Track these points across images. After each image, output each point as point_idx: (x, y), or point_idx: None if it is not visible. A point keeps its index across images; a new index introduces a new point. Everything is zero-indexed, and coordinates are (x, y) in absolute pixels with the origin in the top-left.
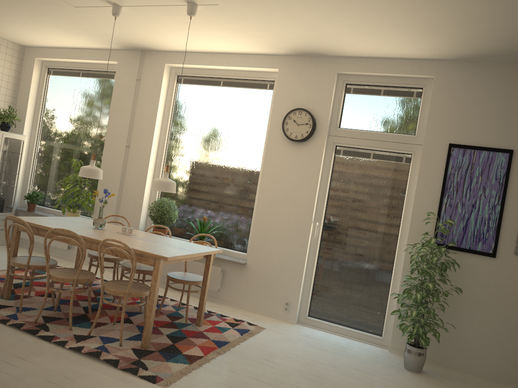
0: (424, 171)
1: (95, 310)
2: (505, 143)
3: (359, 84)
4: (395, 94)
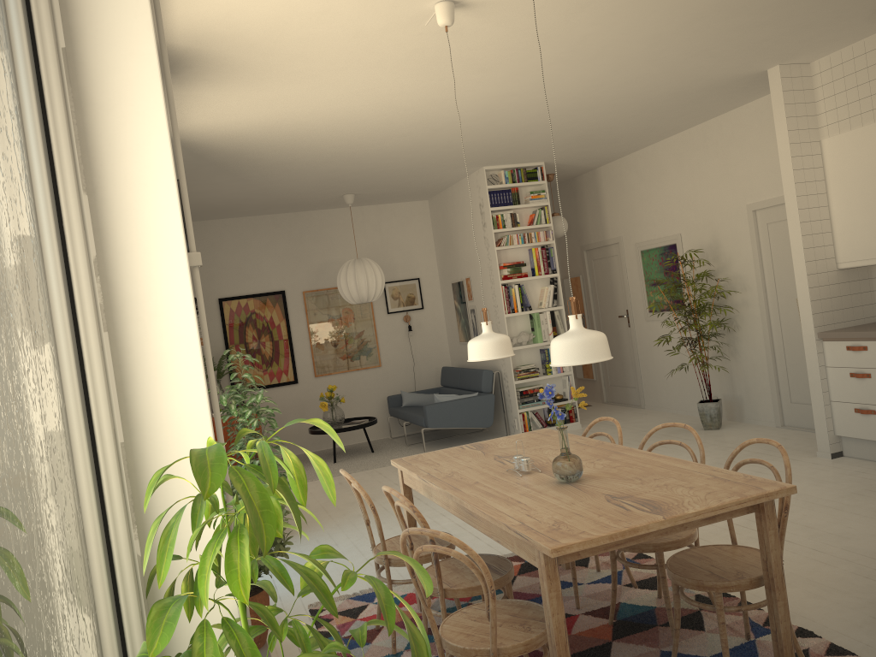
0: None
1: (586, 651)
2: None
3: None
4: None
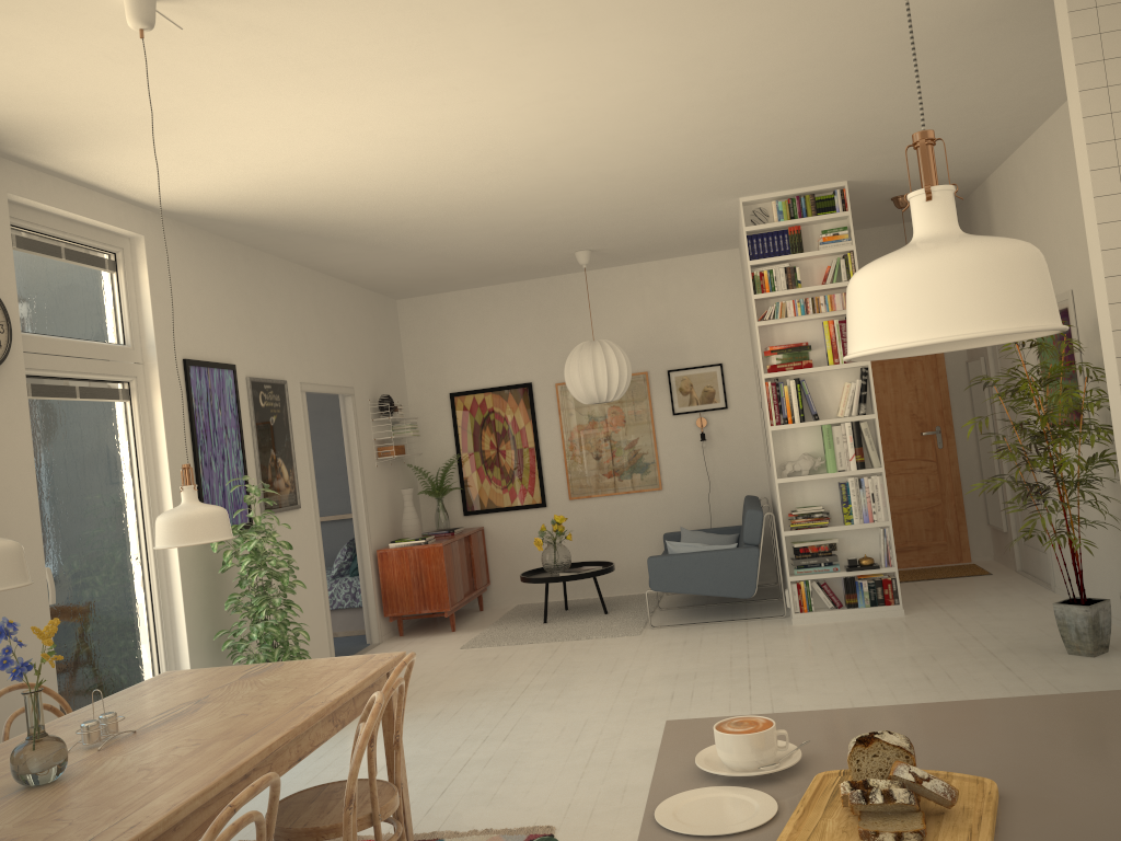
0: (168, 411)
1: None
2: (225, 355)
3: (28, 228)
4: (84, 260)
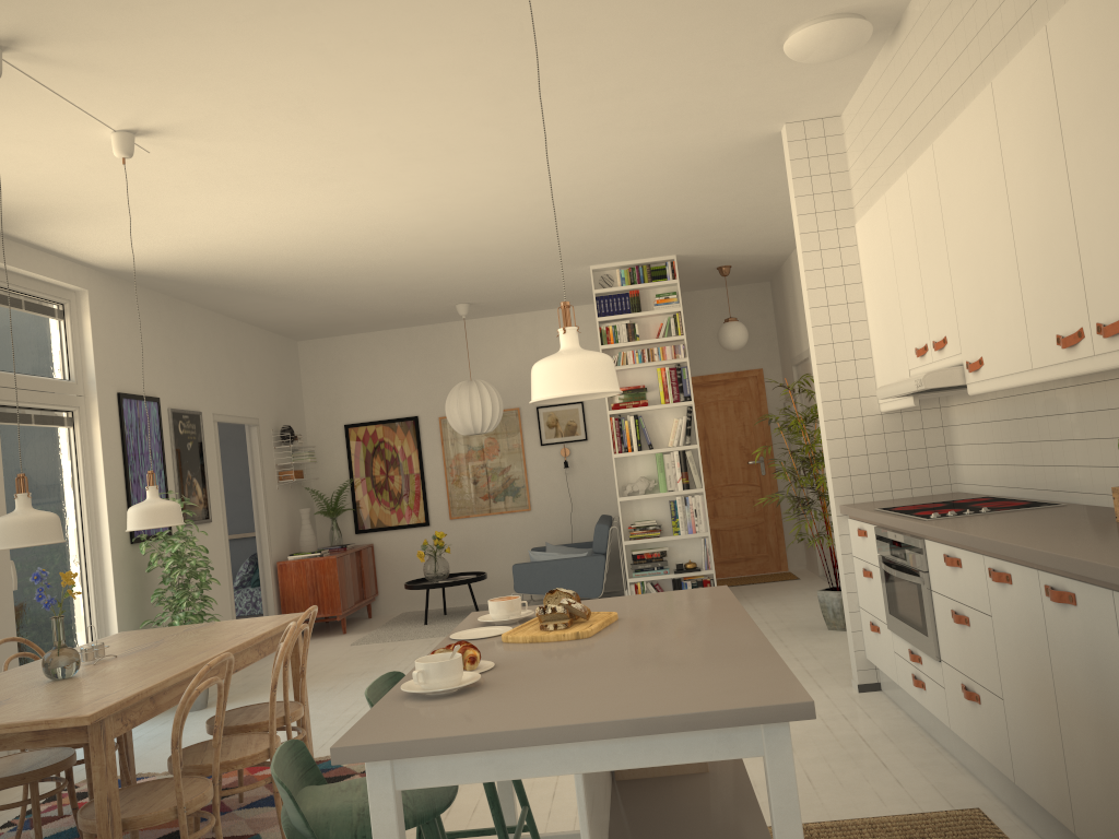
0: (105, 436)
1: None
2: (151, 390)
3: None
4: (39, 310)
